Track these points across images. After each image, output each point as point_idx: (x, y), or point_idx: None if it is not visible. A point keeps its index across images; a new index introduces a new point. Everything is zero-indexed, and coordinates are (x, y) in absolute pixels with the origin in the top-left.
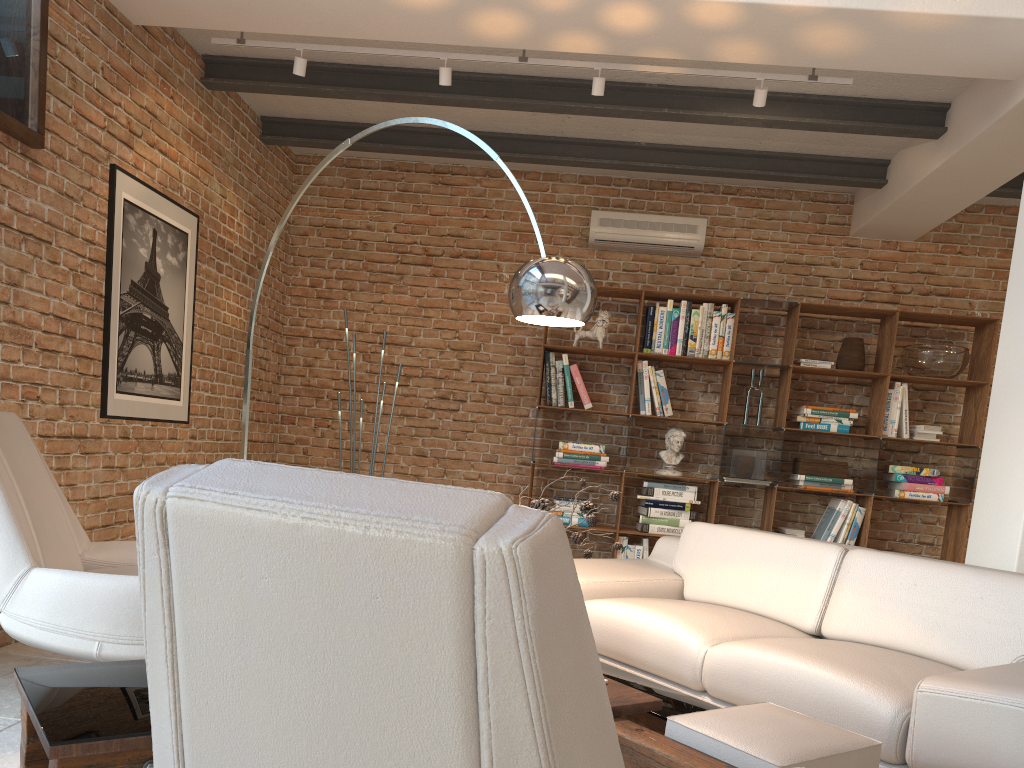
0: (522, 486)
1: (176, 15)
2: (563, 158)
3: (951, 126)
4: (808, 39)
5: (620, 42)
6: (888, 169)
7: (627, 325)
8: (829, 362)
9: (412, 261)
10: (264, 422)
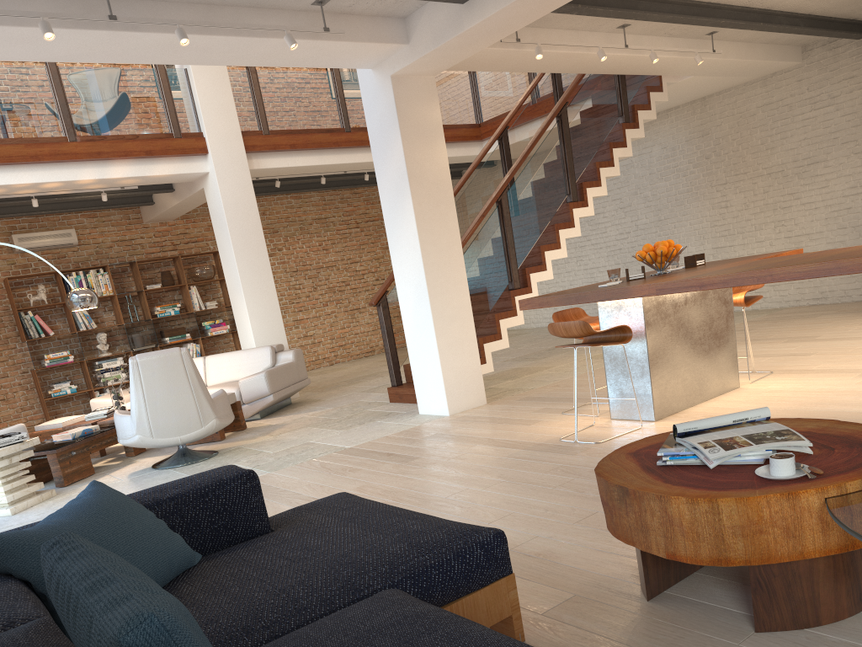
0: (28, 384)
1: None
2: None
3: (176, 189)
4: (121, 182)
5: (45, 189)
6: (153, 197)
7: (52, 288)
8: (159, 284)
9: None
10: None
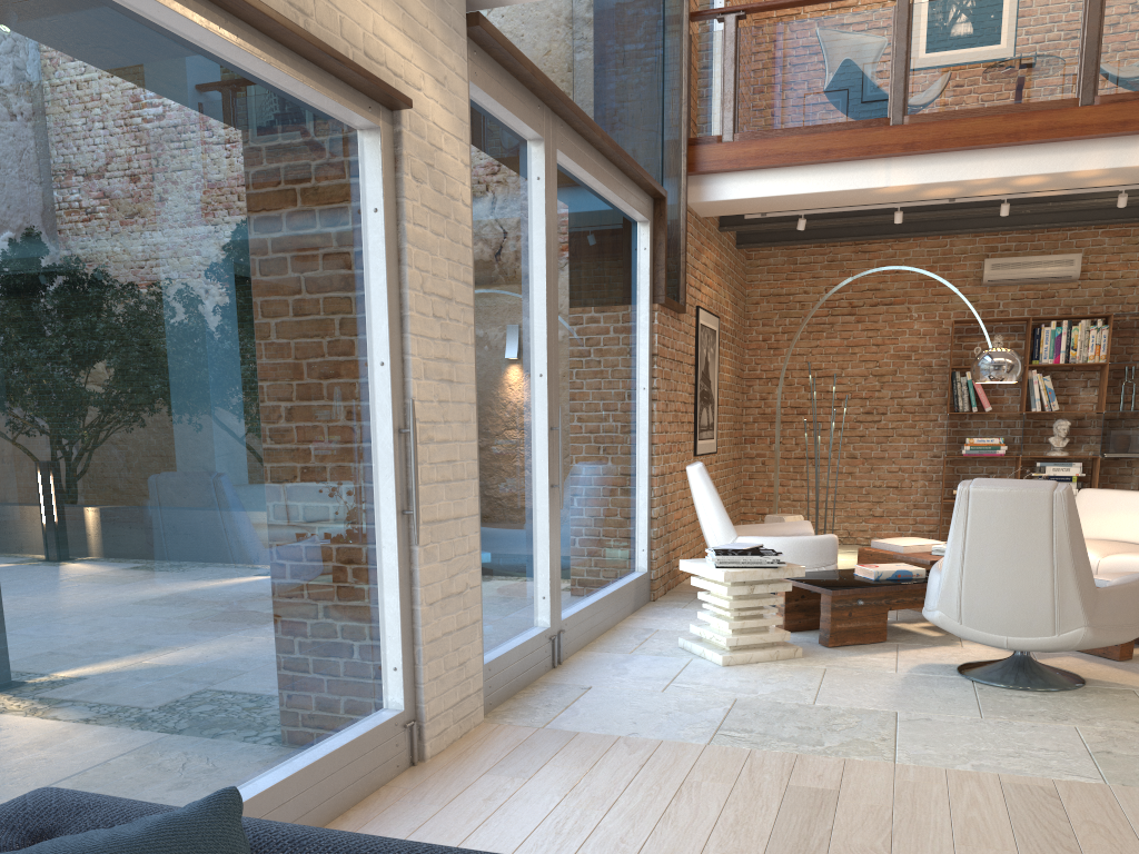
0: (934, 474)
1: (731, 211)
2: (964, 230)
3: None
4: None
5: (1022, 188)
6: None
7: (1016, 342)
8: None
9: (840, 313)
10: (737, 444)
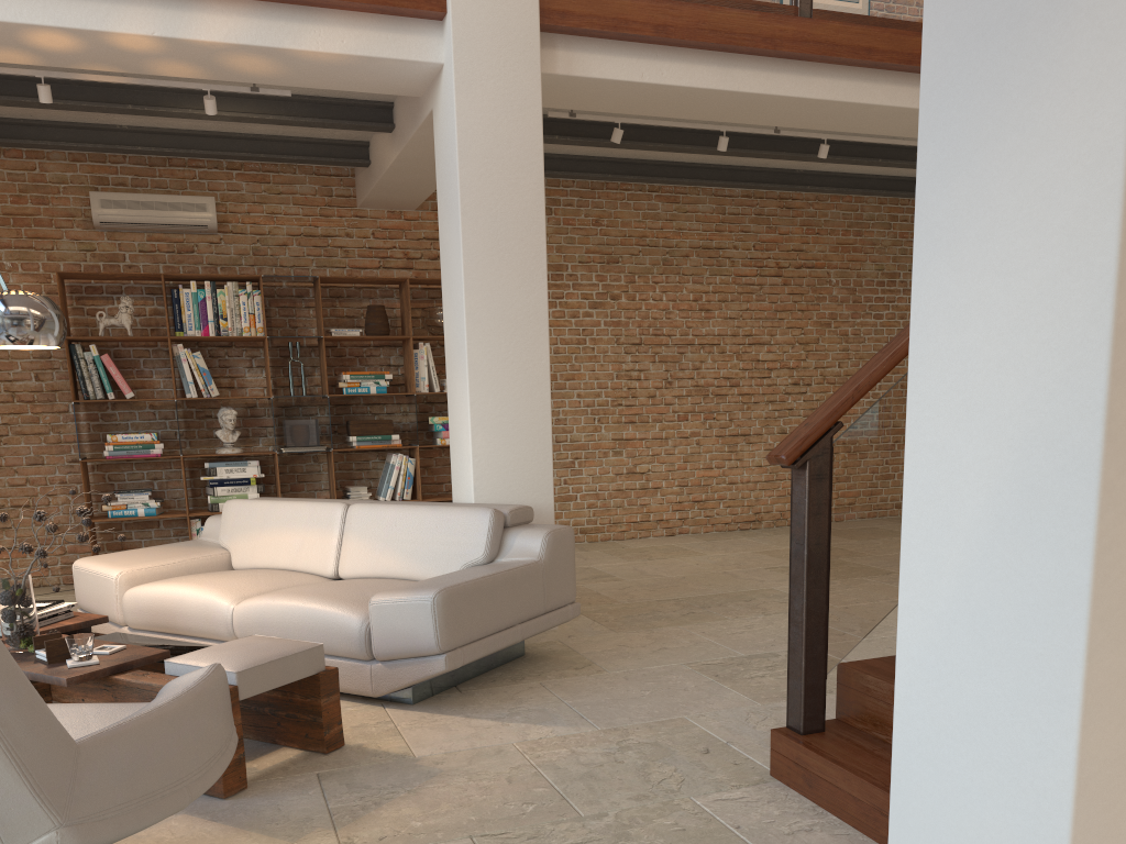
0: (79, 484)
1: None
2: (40, 142)
3: (397, 124)
4: (233, 64)
5: (54, 58)
6: (370, 150)
7: (157, 307)
8: (358, 330)
9: None
10: None
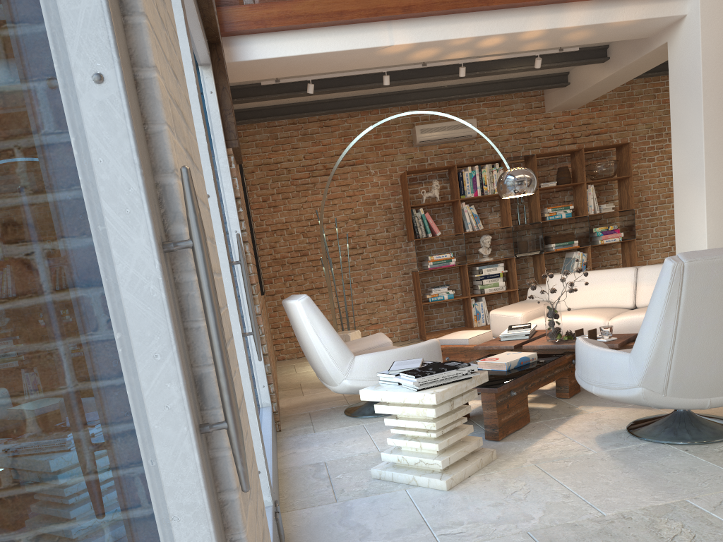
0: (407, 286)
1: (254, 76)
2: (406, 102)
3: (612, 56)
4: (568, 37)
5: (479, 51)
6: (568, 76)
7: (443, 185)
8: (554, 182)
9: (318, 174)
10: None
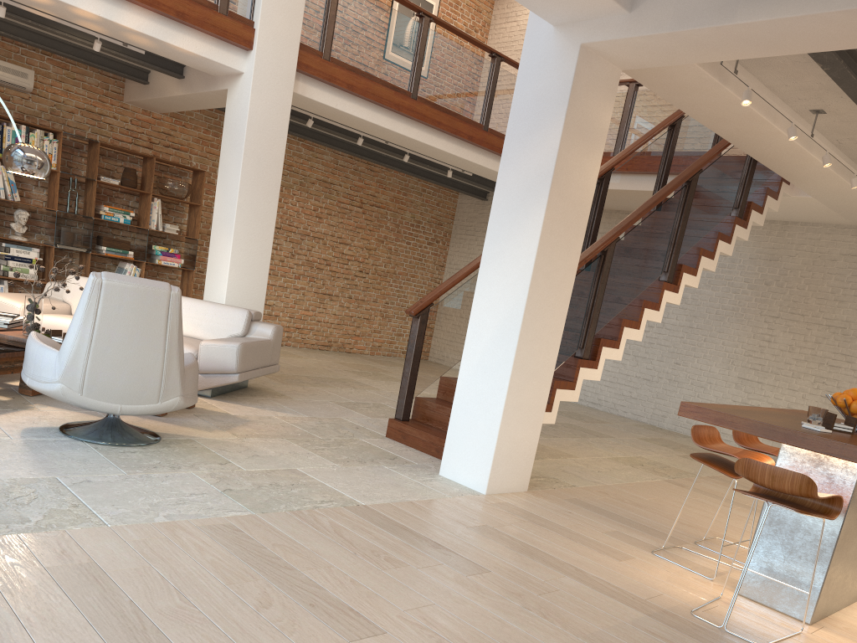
0: None
1: None
2: None
3: (187, 77)
4: (129, 36)
5: (23, 0)
6: (149, 76)
7: None
8: (118, 181)
9: None
10: None
